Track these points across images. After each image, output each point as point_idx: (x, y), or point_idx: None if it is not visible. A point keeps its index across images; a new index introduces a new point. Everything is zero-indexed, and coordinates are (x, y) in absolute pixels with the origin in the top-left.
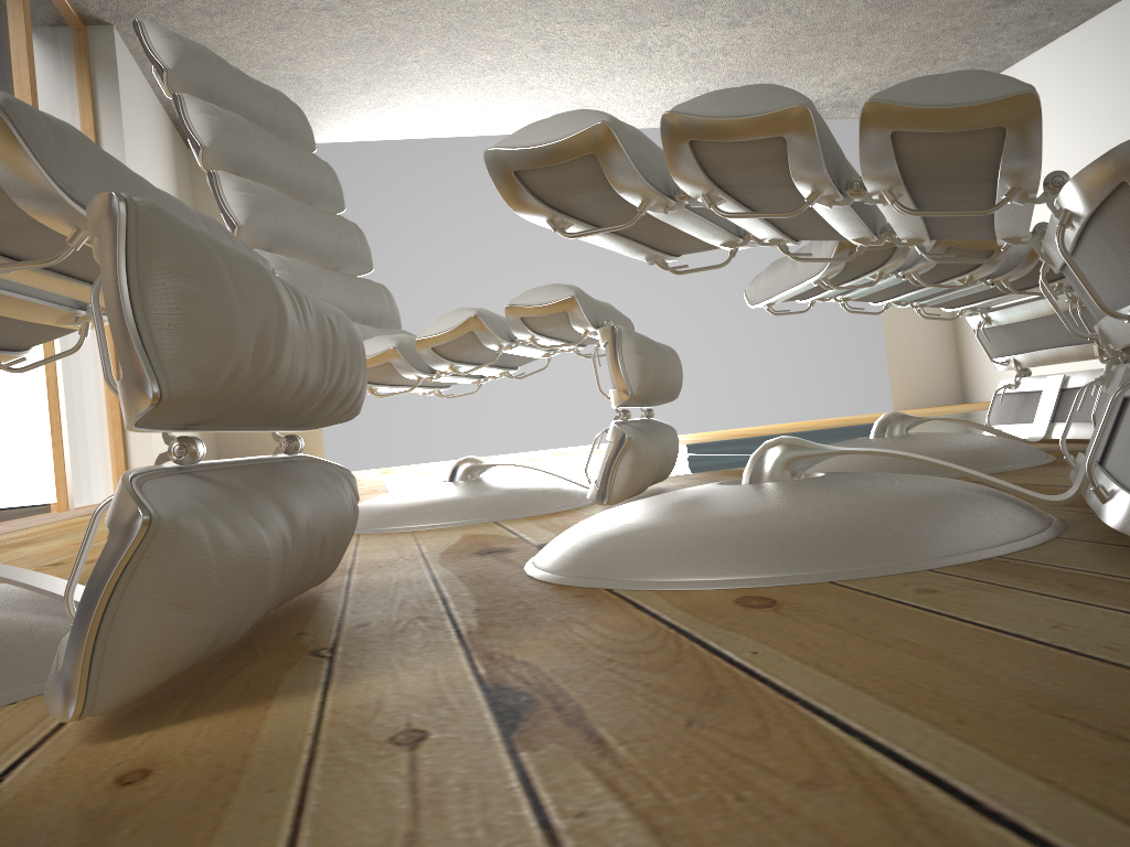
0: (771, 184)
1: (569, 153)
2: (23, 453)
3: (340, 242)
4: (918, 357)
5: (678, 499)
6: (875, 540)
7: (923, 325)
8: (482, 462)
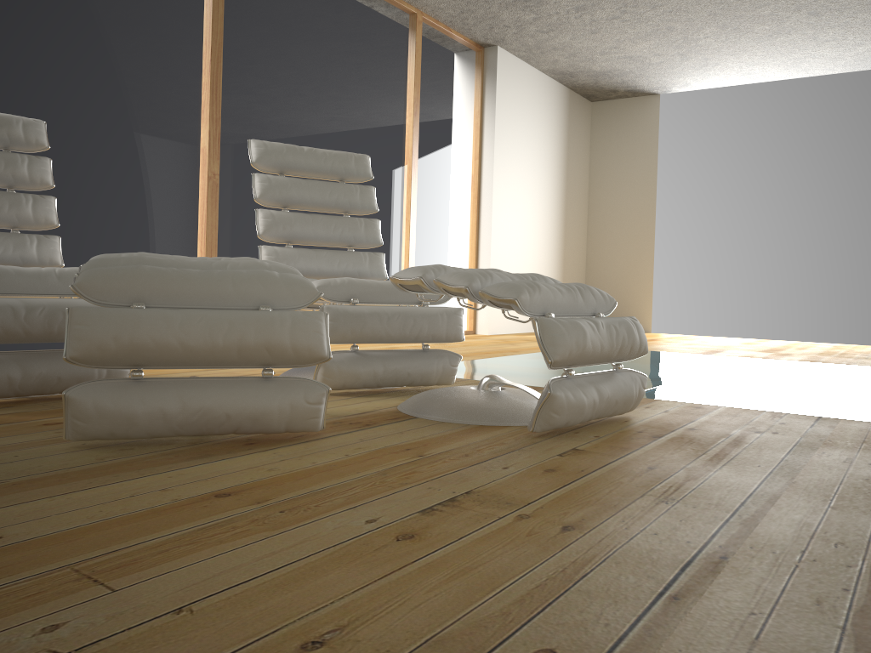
0: None
1: None
2: None
3: (342, 234)
4: None
5: None
6: None
7: None
8: None
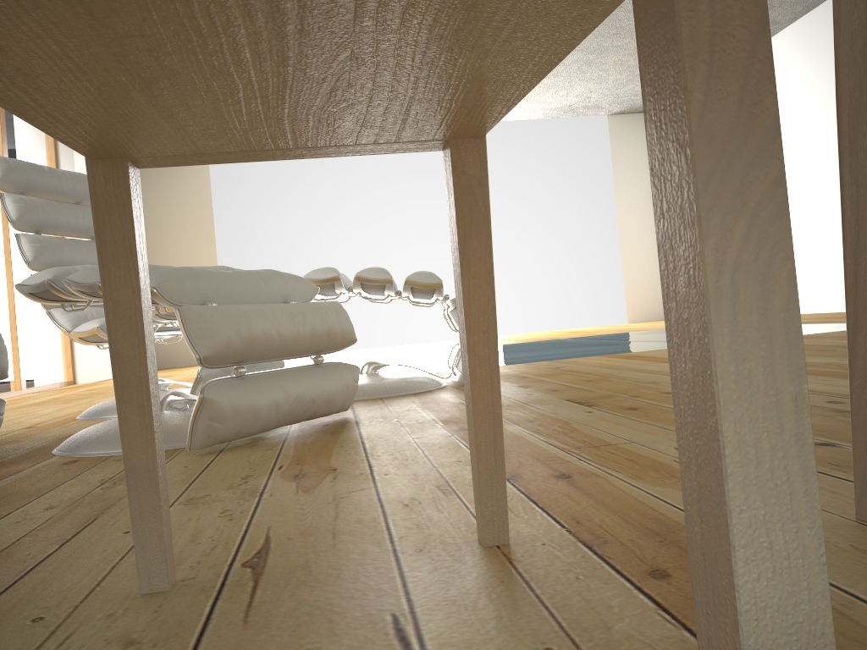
0: None
1: (40, 289)
2: None
3: None
4: (647, 285)
5: None
6: None
7: (651, 262)
8: (164, 382)
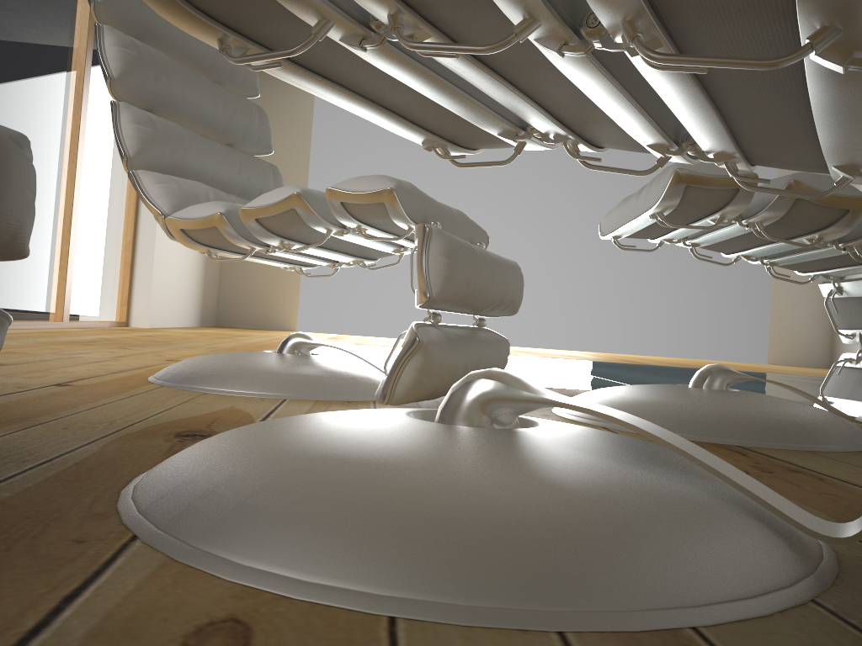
0: (472, 3)
1: None
2: (26, 270)
3: (234, 118)
4: (797, 323)
5: (335, 422)
6: (501, 558)
7: (806, 297)
8: (310, 340)
